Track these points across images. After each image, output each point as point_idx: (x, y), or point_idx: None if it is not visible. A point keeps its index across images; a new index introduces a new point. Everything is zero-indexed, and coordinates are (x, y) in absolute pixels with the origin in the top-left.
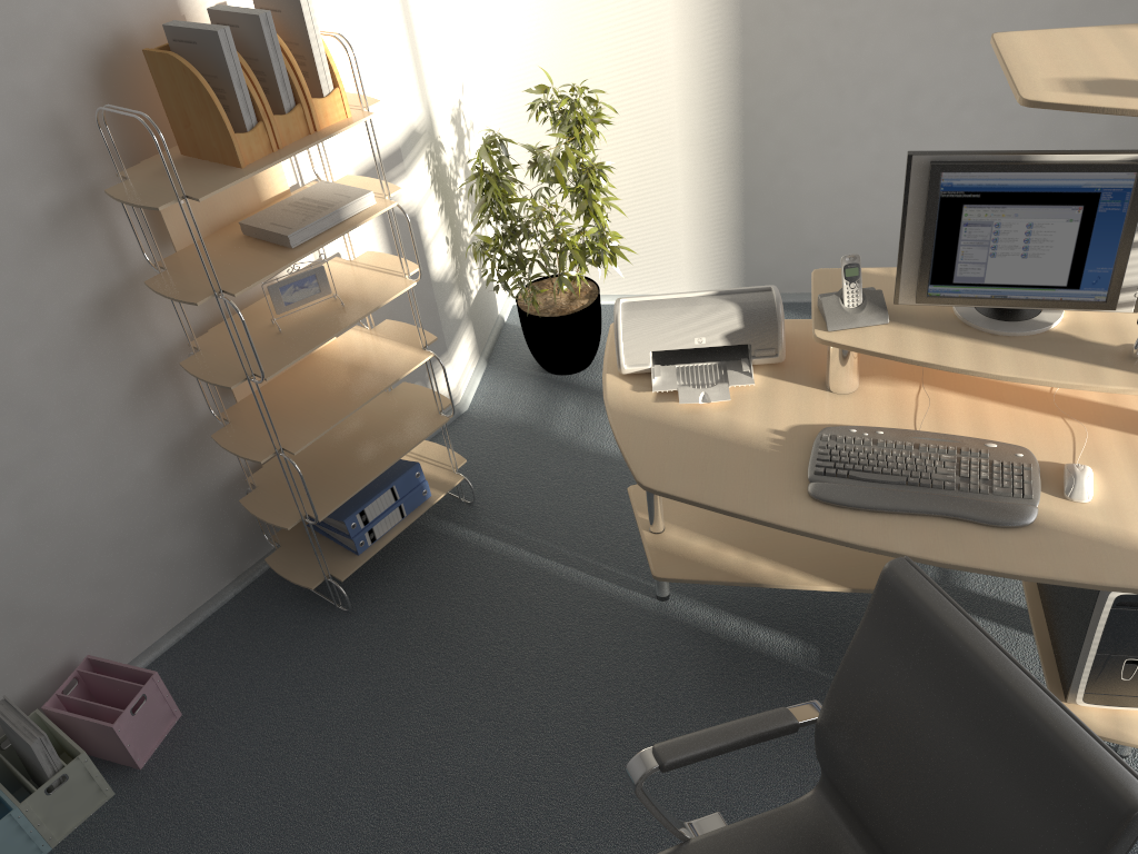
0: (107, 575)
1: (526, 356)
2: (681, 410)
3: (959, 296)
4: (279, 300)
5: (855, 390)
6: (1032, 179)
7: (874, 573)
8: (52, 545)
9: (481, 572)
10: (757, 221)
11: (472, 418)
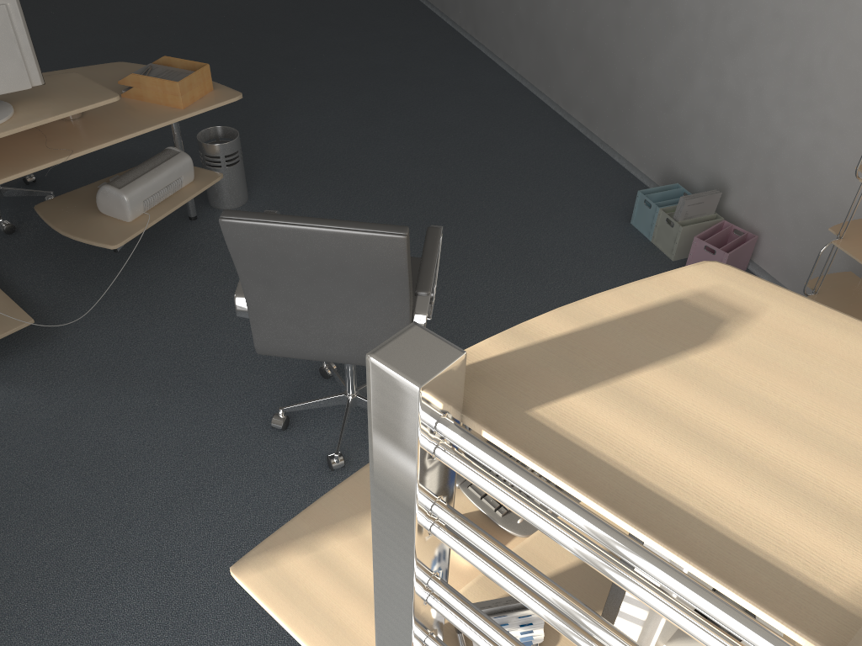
0: (801, 224)
1: None
2: None
3: None
4: None
5: None
6: None
7: None
8: (803, 178)
9: None
10: None
11: None
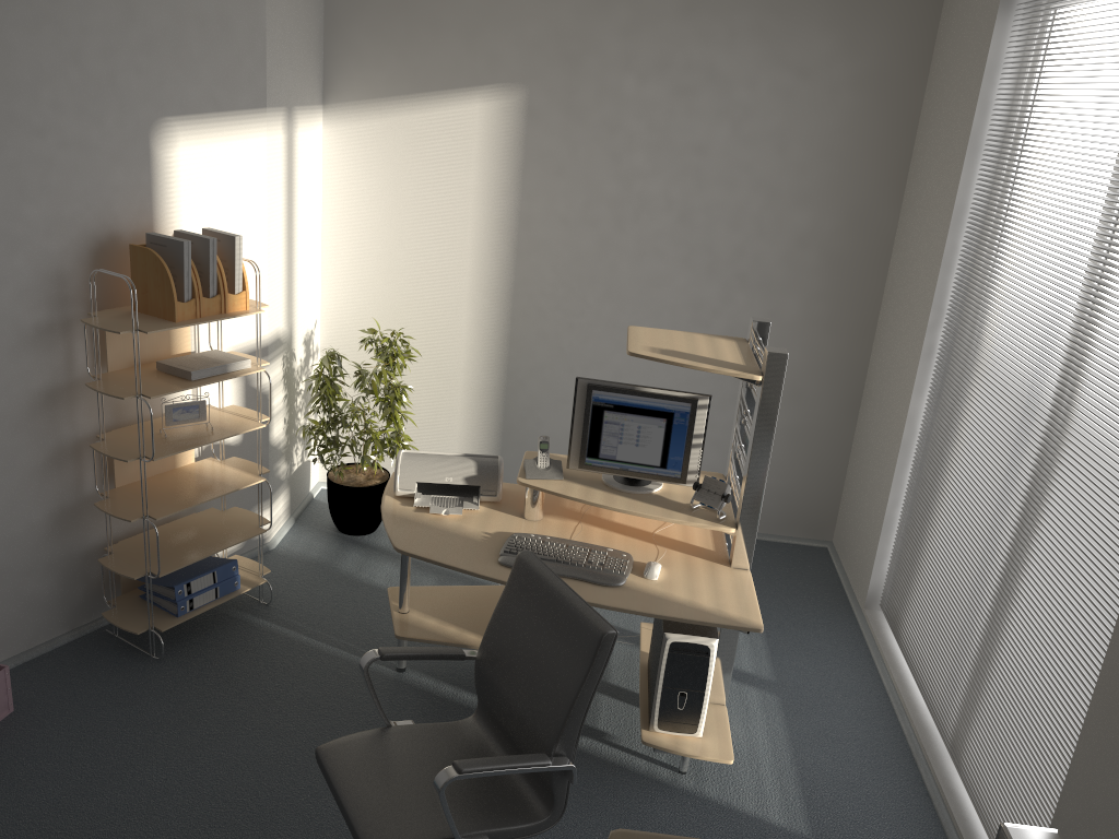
0: None
1: (326, 520)
2: (430, 517)
3: (602, 466)
4: (170, 416)
5: (540, 520)
6: (640, 400)
7: None
8: None
9: (268, 645)
10: (510, 449)
11: (278, 553)
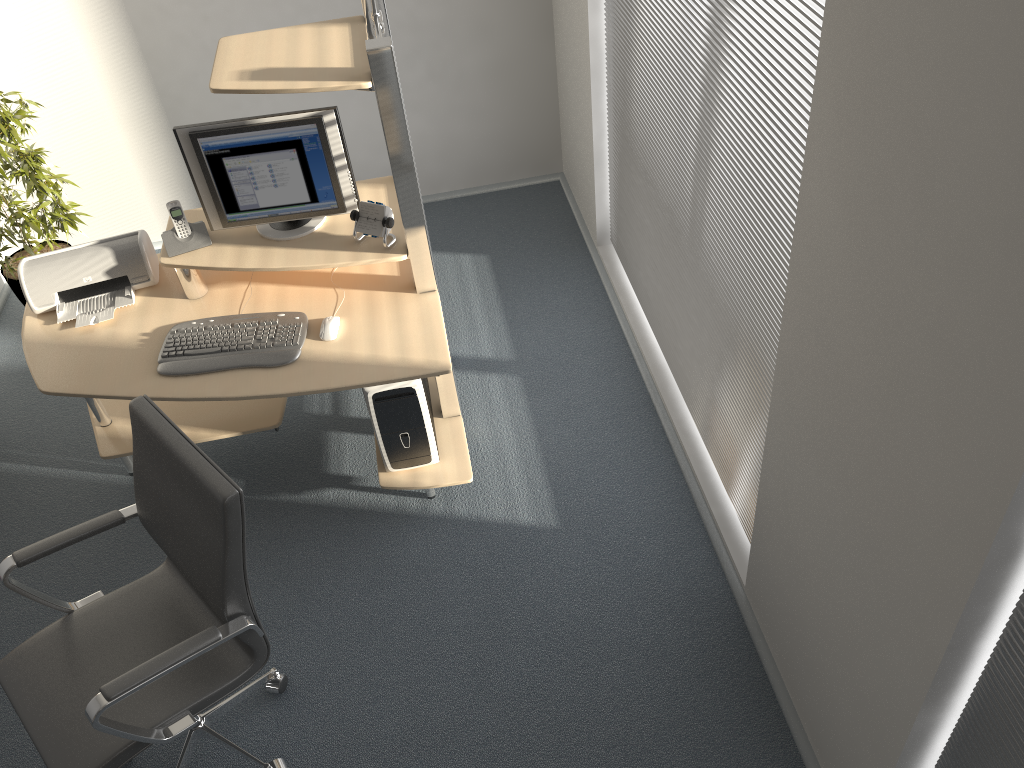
0: None
1: None
2: (79, 332)
3: (249, 218)
4: None
5: (205, 295)
6: (257, 136)
7: (258, 418)
8: None
9: None
10: None
11: None
